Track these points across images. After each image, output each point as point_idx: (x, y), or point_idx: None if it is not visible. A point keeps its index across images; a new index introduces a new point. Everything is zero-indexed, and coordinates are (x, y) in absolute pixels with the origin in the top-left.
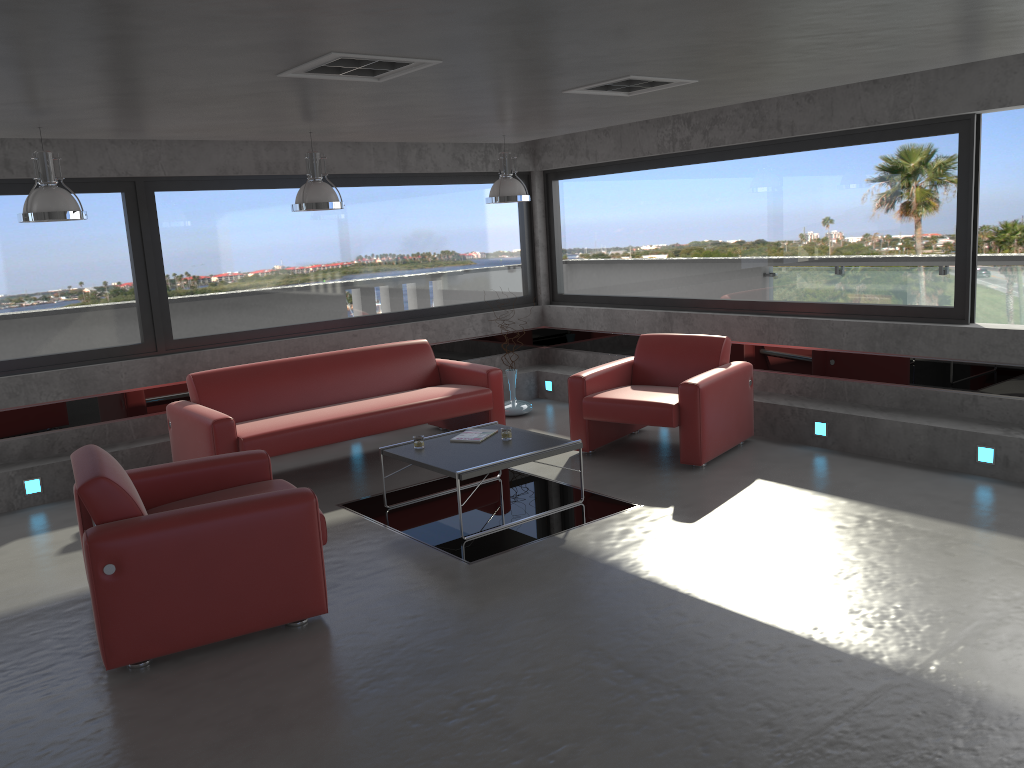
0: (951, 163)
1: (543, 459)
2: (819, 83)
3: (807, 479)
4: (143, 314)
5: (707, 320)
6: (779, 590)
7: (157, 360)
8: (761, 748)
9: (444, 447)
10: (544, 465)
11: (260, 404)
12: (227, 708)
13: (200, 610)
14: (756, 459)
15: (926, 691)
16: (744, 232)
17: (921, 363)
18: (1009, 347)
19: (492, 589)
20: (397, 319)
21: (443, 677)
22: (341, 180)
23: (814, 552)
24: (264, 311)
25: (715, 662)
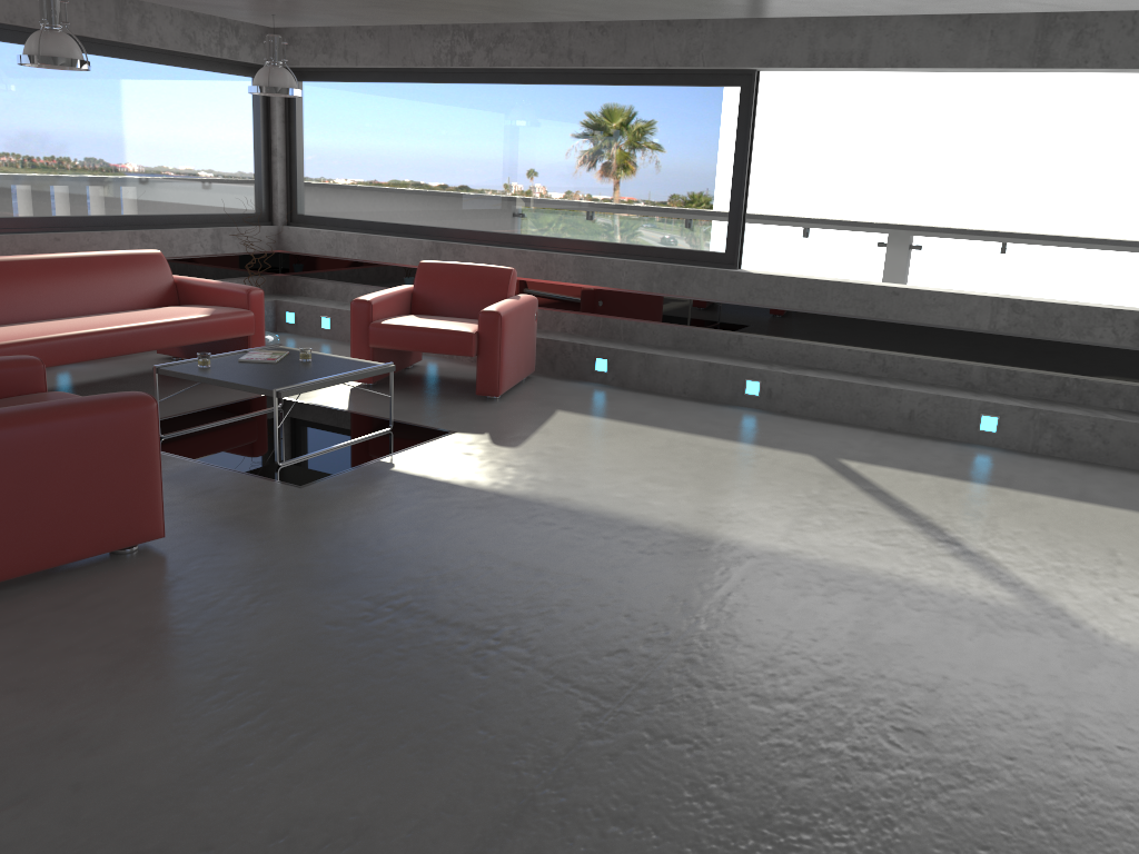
0: (731, 115)
1: (321, 390)
2: (644, 13)
3: (603, 409)
4: None
5: (481, 253)
6: (626, 498)
7: None
8: (676, 614)
9: (236, 367)
10: (326, 396)
11: None
12: (95, 634)
13: (19, 533)
14: (546, 392)
15: (782, 564)
16: (523, 163)
17: (694, 304)
18: (772, 291)
19: (342, 509)
20: (109, 225)
21: (339, 587)
22: None
23: (640, 467)
24: None
25: (601, 556)
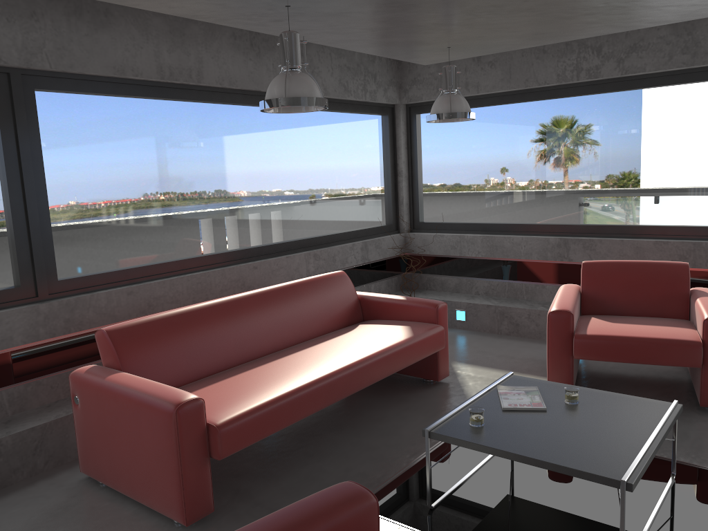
0: None
1: None
2: None
3: None
4: (19, 249)
5: (614, 245)
6: None
7: (40, 308)
8: None
9: (512, 422)
10: None
11: (194, 362)
12: None
13: None
14: None
15: None
16: (654, 159)
17: None
18: None
19: None
20: (290, 249)
21: None
22: (240, 96)
23: None
24: (161, 242)
25: None
